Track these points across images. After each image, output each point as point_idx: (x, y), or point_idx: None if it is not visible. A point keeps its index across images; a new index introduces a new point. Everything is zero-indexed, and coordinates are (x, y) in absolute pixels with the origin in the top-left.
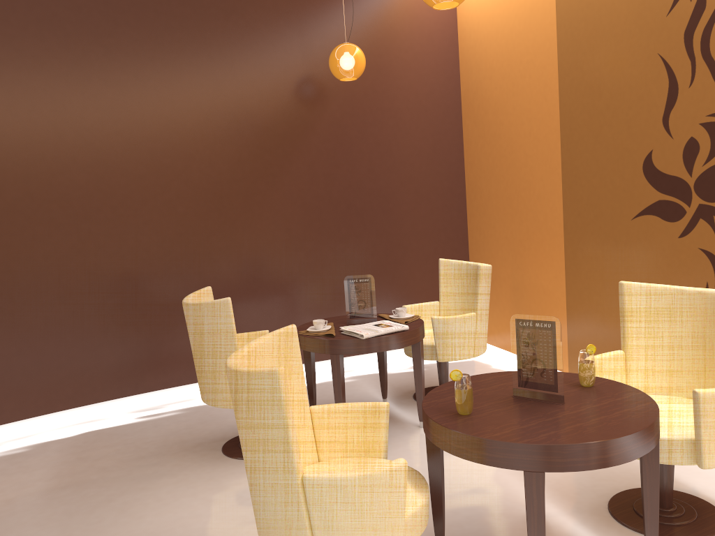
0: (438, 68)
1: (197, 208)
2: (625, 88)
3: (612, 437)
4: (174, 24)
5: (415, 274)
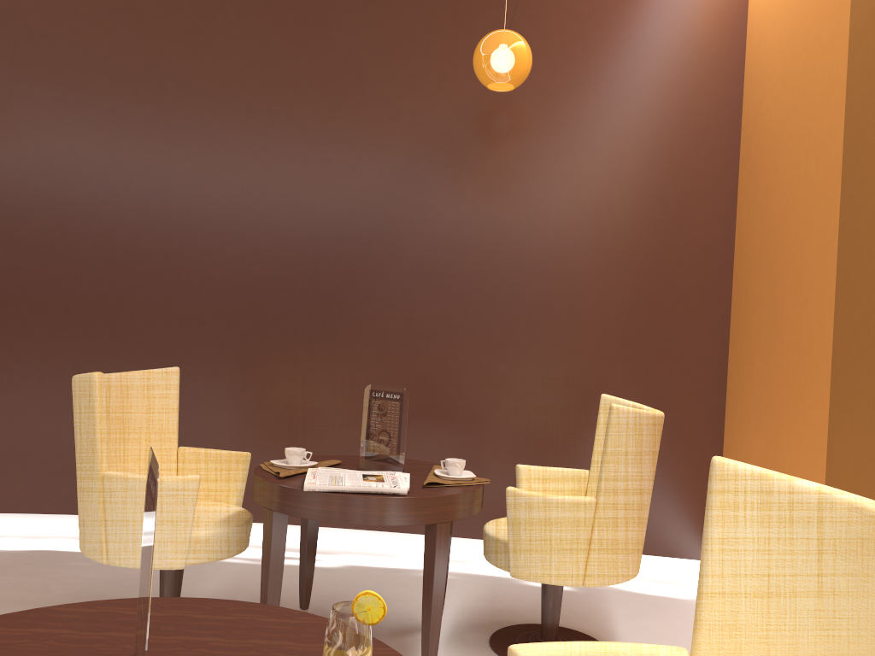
0: (701, 87)
1: (278, 270)
2: None
3: None
4: (288, 19)
5: None
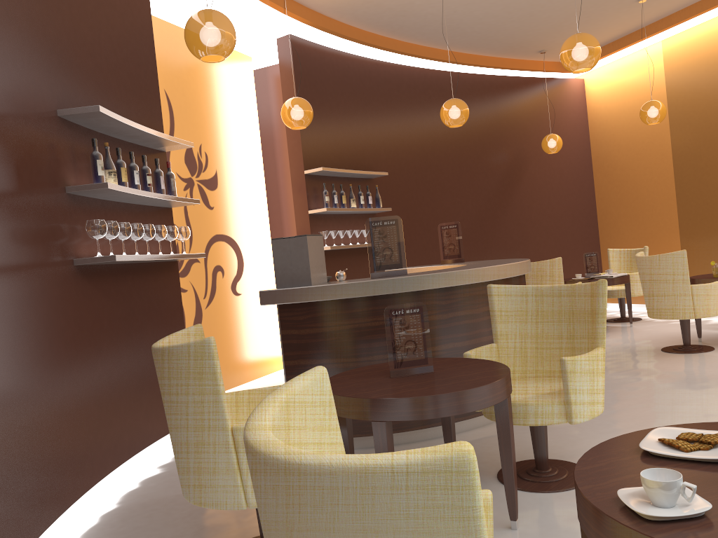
0: (579, 144)
1: (471, 225)
2: (717, 157)
3: None
4: None
5: (574, 264)
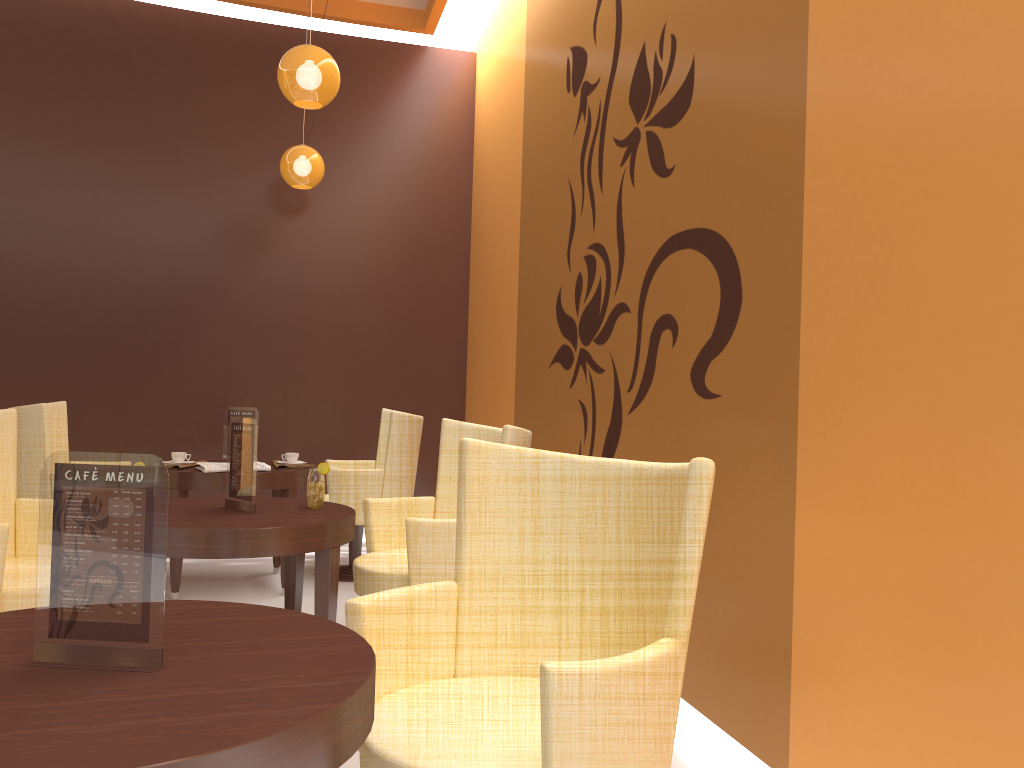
0: (444, 187)
1: (110, 321)
2: (552, 217)
3: (229, 528)
4: (111, 108)
5: None
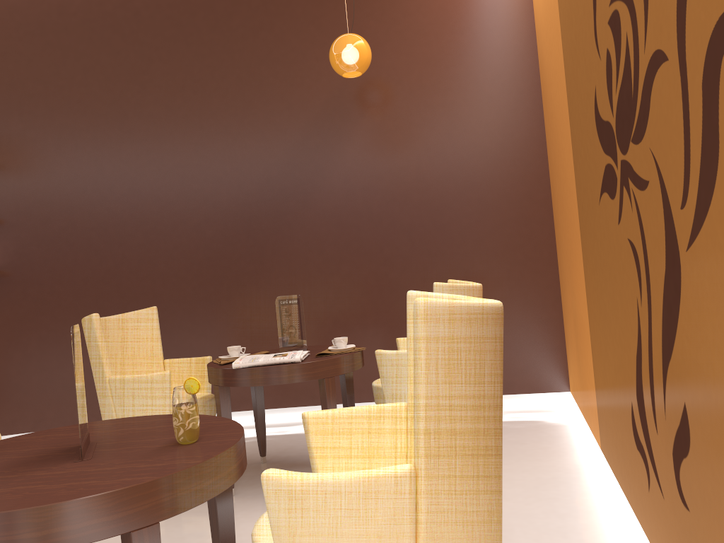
0: (505, 46)
1: (225, 231)
2: (578, 2)
3: None
4: (204, 52)
5: None
